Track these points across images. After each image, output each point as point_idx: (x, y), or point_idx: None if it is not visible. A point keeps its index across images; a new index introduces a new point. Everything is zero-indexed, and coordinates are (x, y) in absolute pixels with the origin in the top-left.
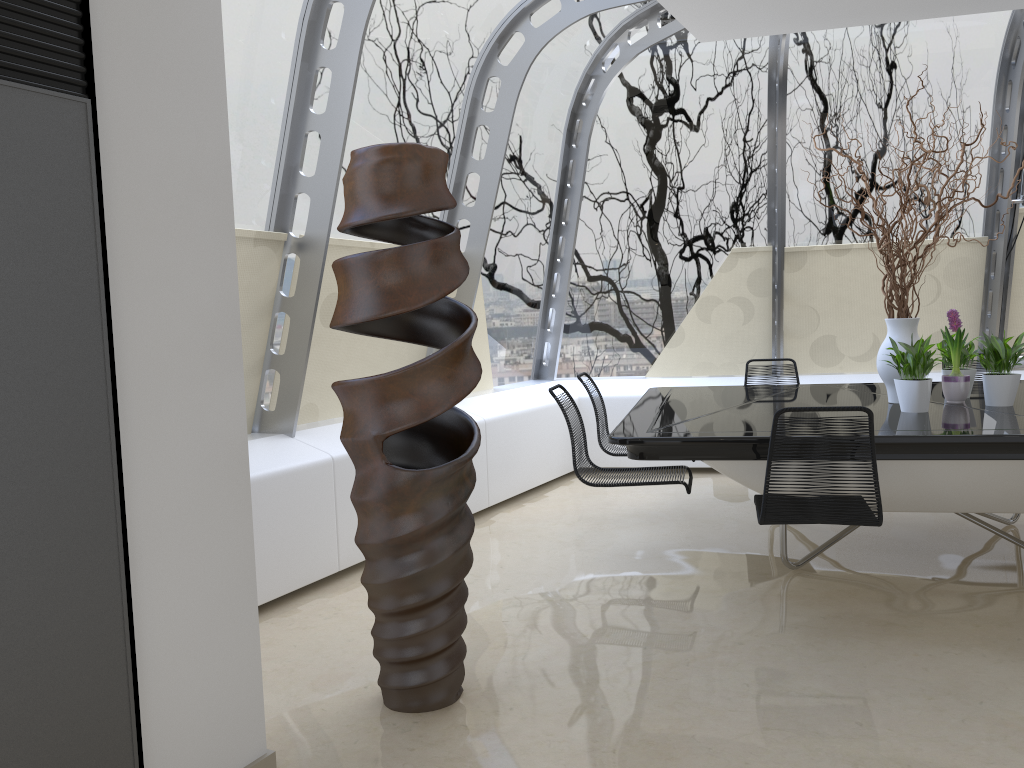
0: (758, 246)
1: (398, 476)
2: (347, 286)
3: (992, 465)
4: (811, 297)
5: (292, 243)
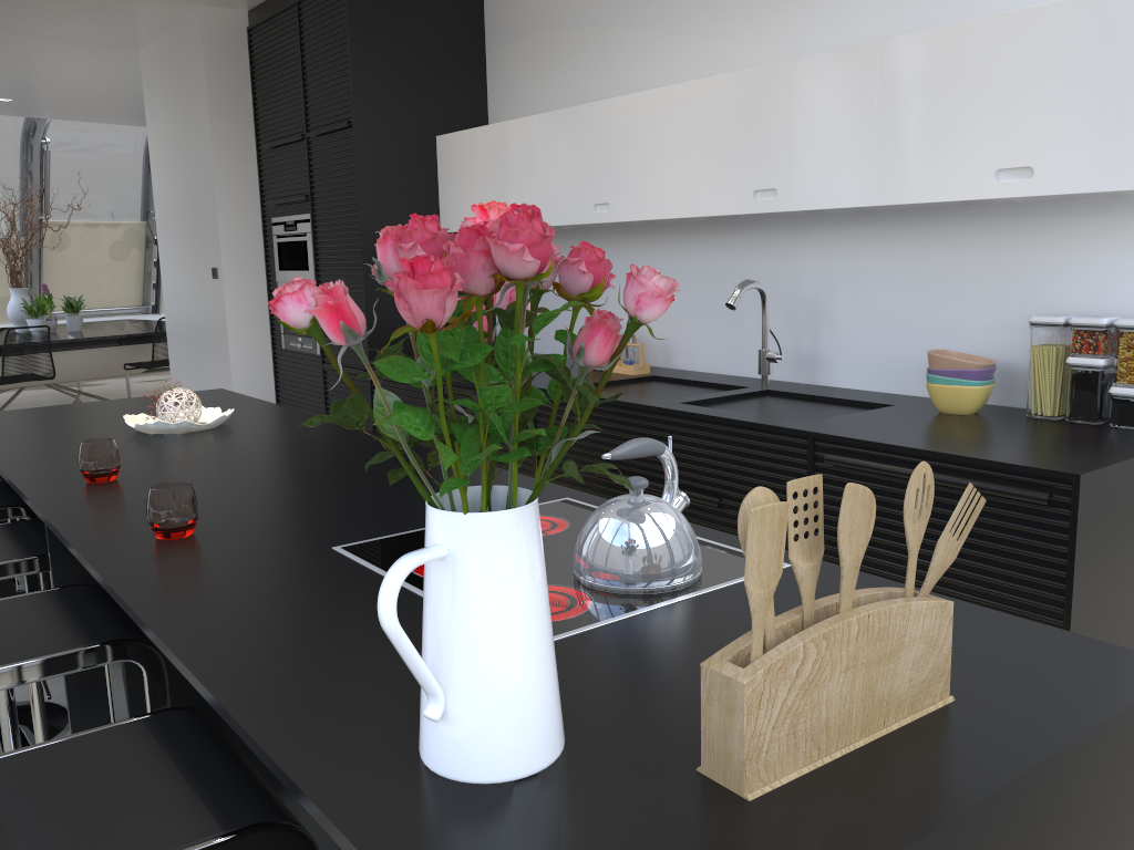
0: None
1: None
2: None
3: (87, 354)
4: None
5: None
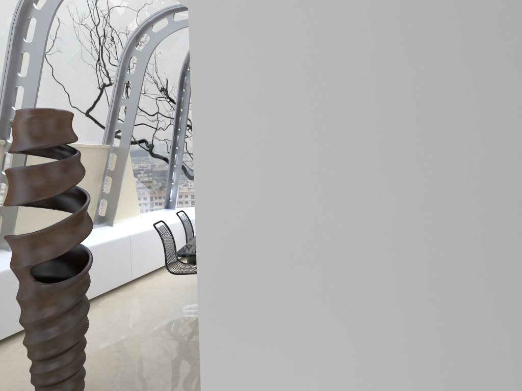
0: None
1: (39, 287)
2: (11, 184)
3: None
4: None
5: (8, 146)
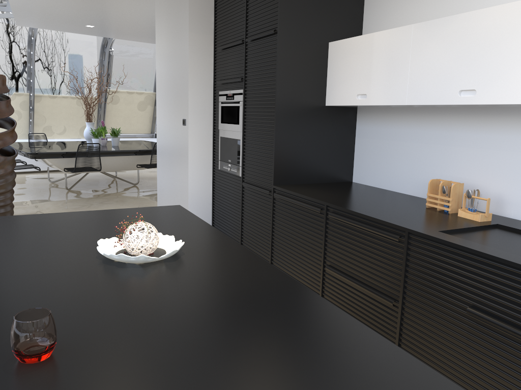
0: (24, 92)
1: (4, 158)
2: None
3: (119, 158)
4: (43, 112)
5: None
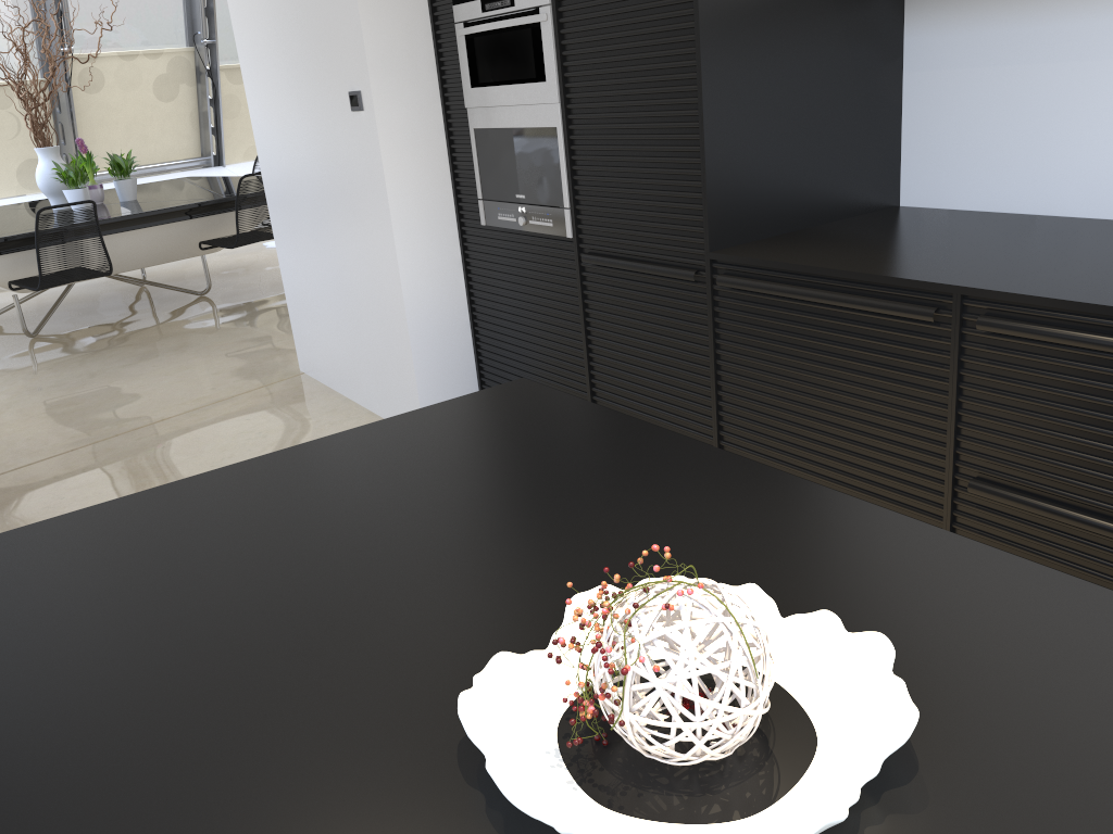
0: None
1: None
2: None
3: (149, 233)
4: None
5: None
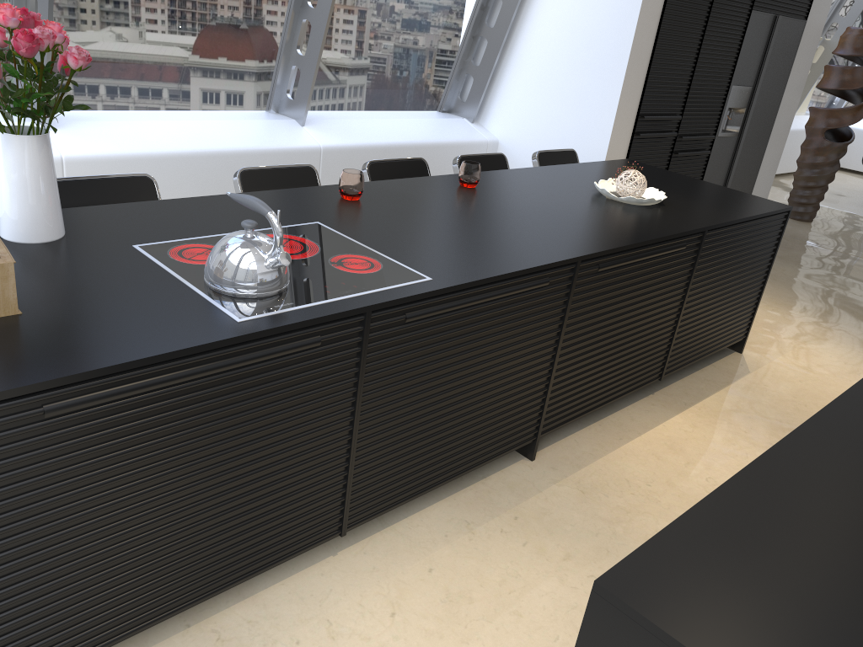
0: None
1: (826, 143)
2: (831, 75)
3: None
4: None
5: None
